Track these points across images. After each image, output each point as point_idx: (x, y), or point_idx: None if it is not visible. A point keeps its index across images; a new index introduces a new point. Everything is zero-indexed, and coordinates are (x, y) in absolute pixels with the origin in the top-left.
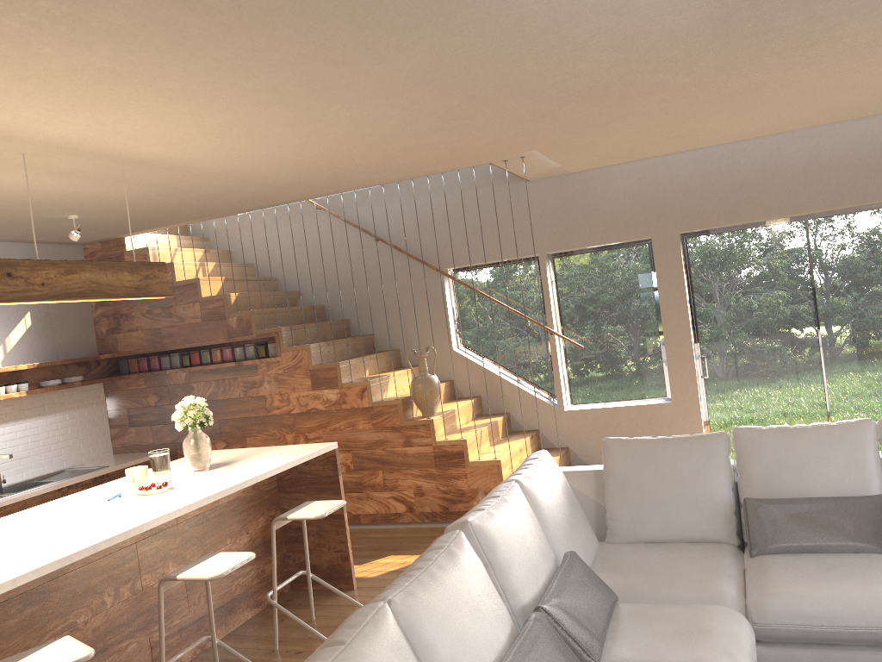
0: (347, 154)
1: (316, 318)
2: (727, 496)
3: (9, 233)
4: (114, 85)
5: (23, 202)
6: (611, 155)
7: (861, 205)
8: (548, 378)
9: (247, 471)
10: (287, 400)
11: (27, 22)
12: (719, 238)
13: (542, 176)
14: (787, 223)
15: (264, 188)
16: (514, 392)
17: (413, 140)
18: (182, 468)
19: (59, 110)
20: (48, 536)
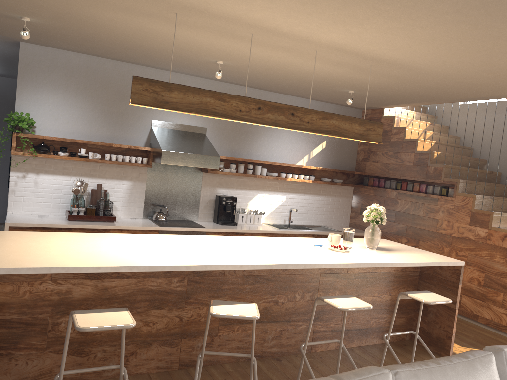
0: None
1: (485, 179)
2: None
3: (321, 97)
4: (352, 8)
5: (324, 79)
6: None
7: None
8: None
9: (394, 258)
10: (450, 226)
11: None
12: None
13: None
14: None
15: (465, 86)
16: None
17: None
18: (363, 244)
19: (327, 24)
20: (273, 252)
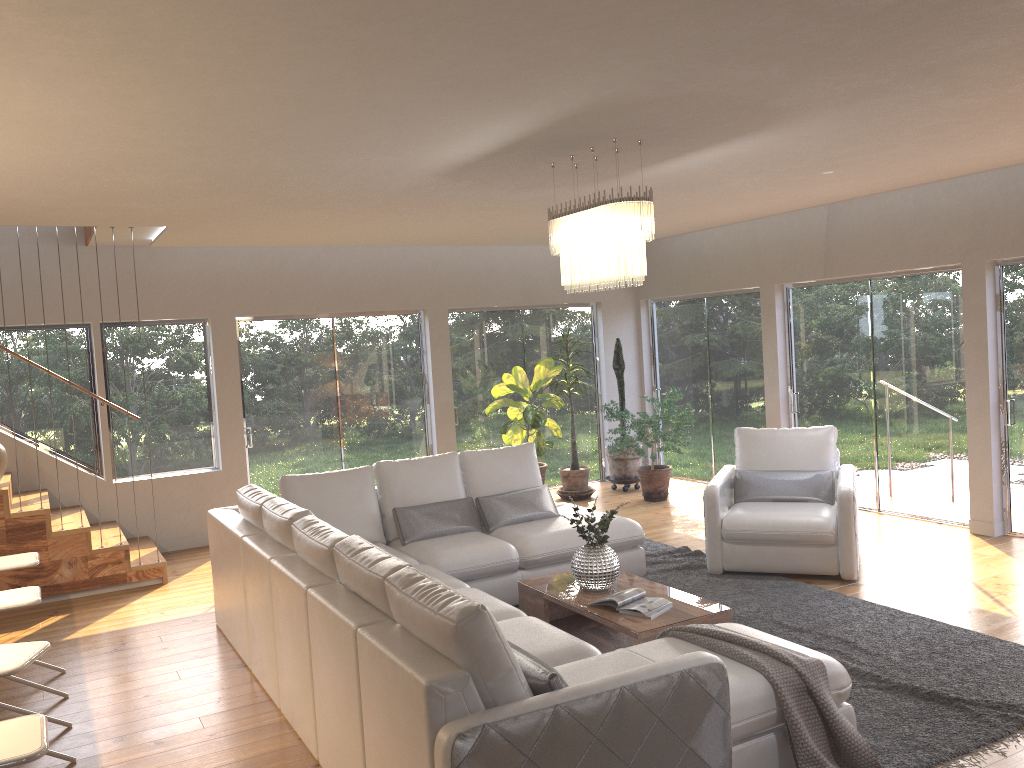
0: (29, 201)
1: None
2: (378, 510)
3: None
4: (21, 126)
5: None
6: (206, 240)
7: (372, 311)
8: (90, 451)
9: None
10: None
11: (94, 91)
12: (266, 325)
13: (107, 244)
14: (320, 319)
15: None
16: (55, 466)
17: (110, 202)
18: None
19: None
20: None
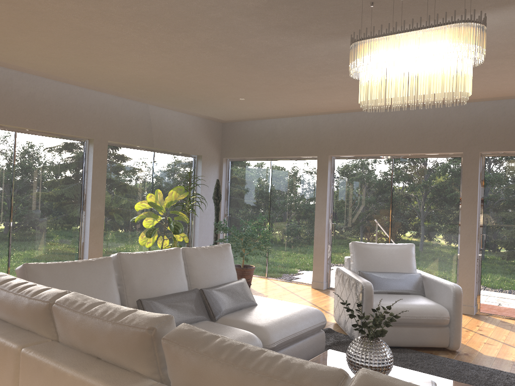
0: None
1: None
2: (120, 301)
3: None
4: None
5: None
6: None
7: (49, 133)
8: None
9: None
10: None
11: None
12: None
13: None
14: (4, 131)
15: None
16: None
17: None
18: None
19: None
20: None
